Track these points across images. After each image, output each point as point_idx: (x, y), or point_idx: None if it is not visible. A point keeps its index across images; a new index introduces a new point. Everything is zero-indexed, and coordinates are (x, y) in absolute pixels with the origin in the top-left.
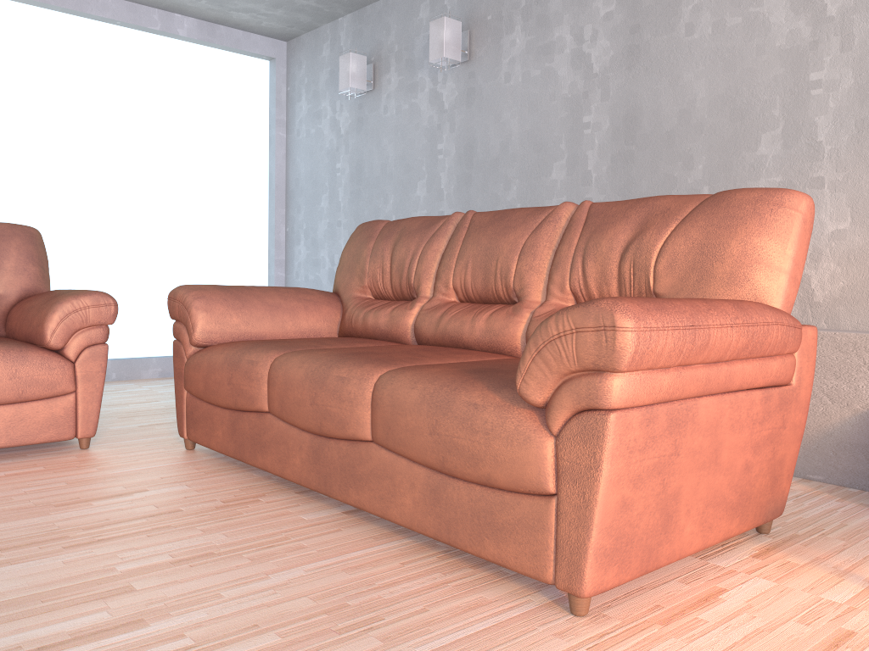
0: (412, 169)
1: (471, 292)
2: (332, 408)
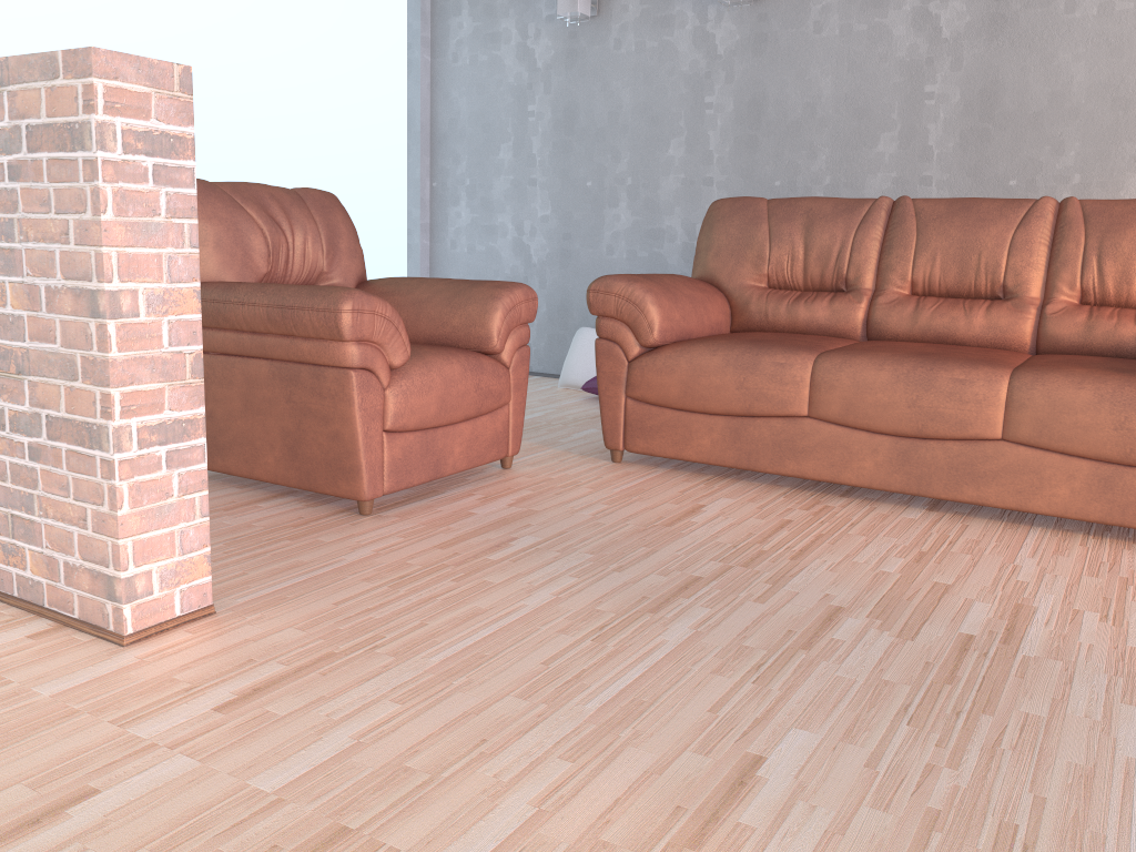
0: (661, 122)
1: (937, 285)
2: (947, 410)
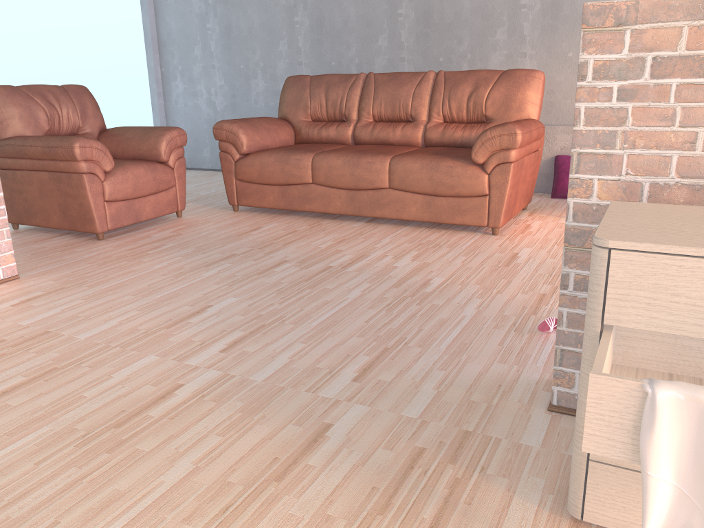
0: (274, 32)
1: (383, 116)
2: (365, 176)
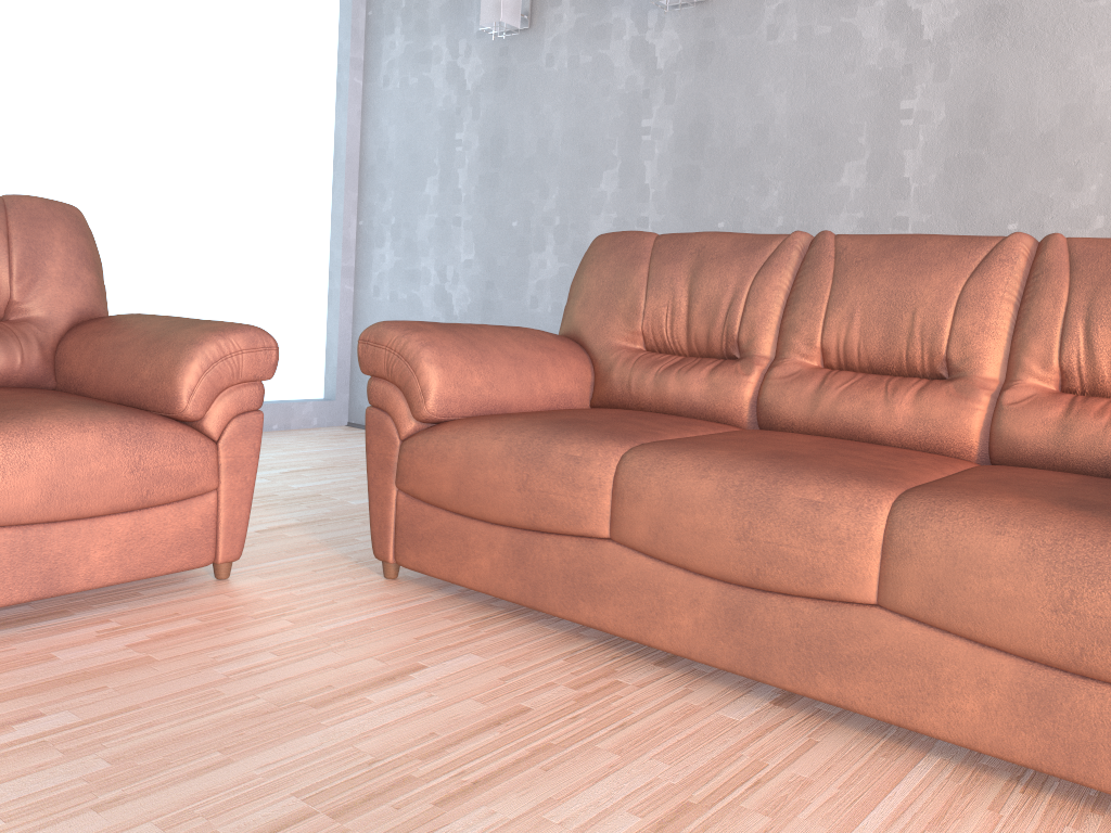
0: (593, 151)
1: (856, 355)
2: (792, 550)
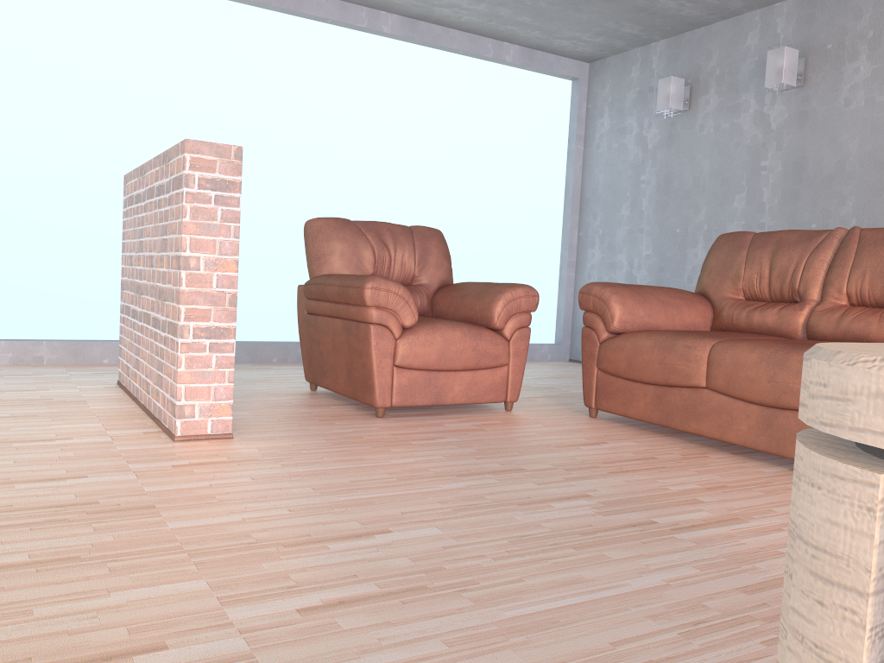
0: (729, 183)
1: (867, 297)
2: (794, 385)
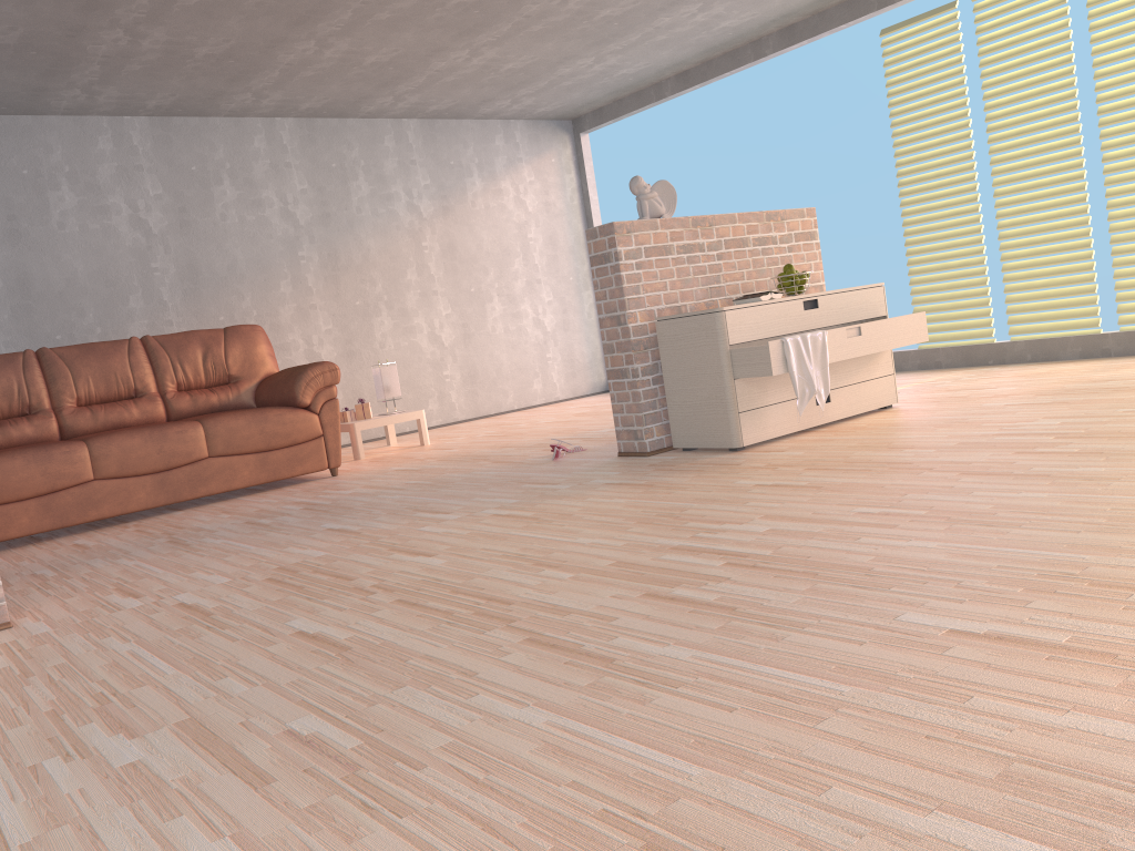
0: None
1: (95, 397)
2: (179, 449)
